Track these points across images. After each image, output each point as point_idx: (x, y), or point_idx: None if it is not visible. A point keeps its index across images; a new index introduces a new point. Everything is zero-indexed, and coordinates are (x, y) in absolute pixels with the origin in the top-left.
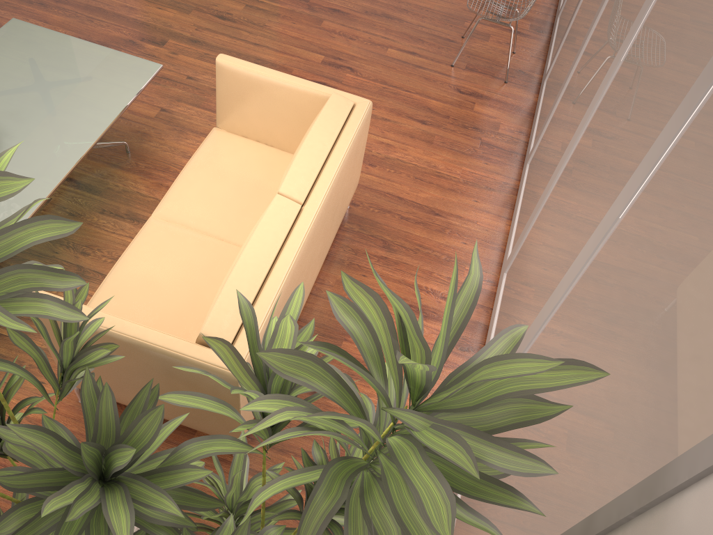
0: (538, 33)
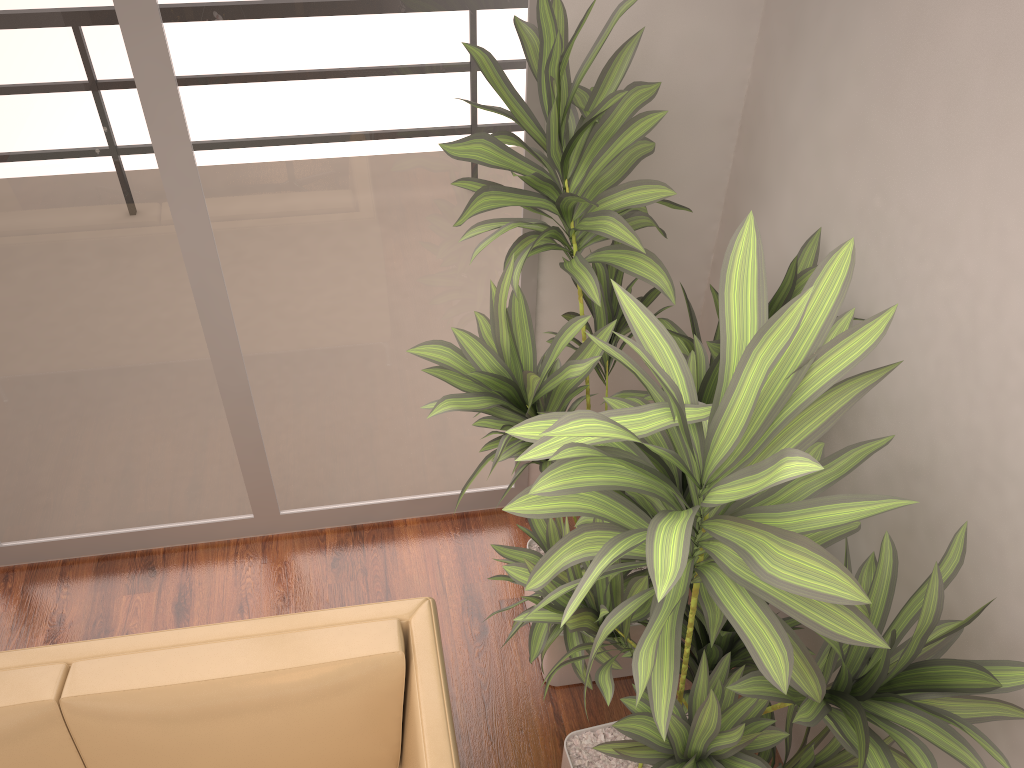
0: None
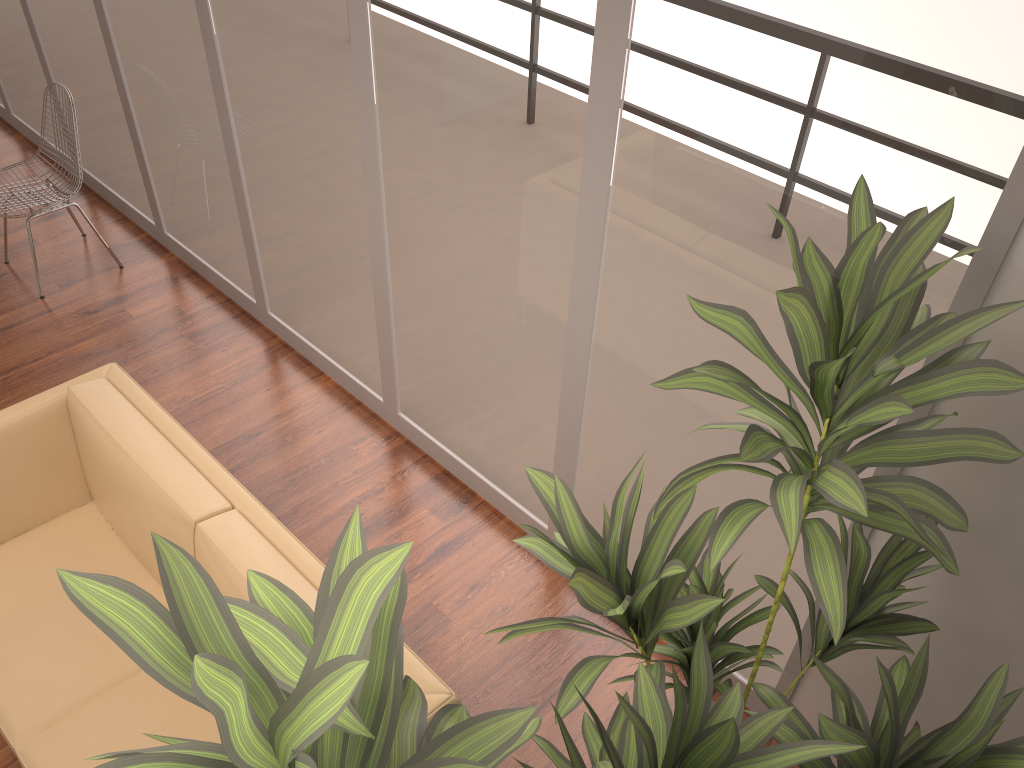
0: (79, 199)
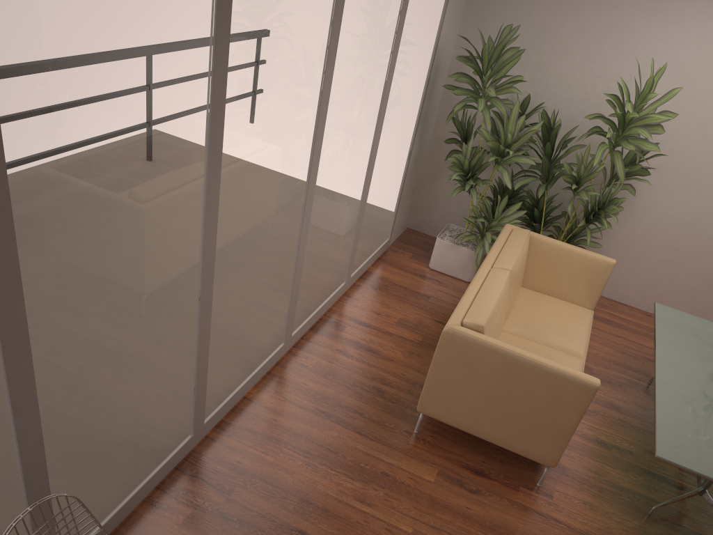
0: None
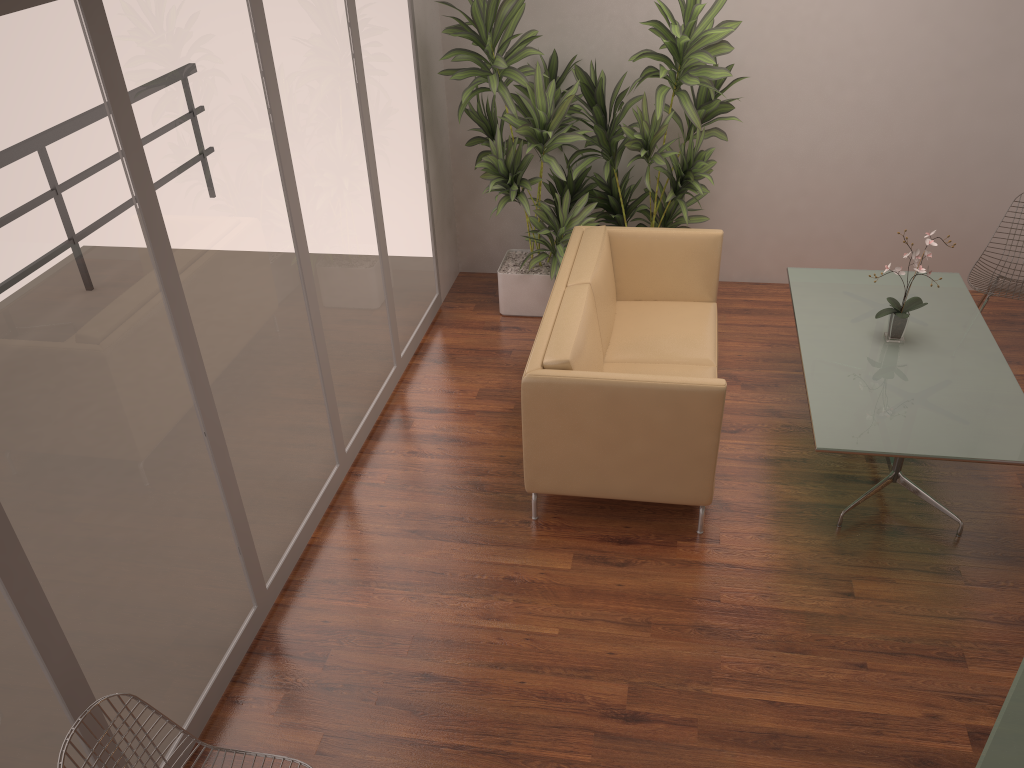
0: None
